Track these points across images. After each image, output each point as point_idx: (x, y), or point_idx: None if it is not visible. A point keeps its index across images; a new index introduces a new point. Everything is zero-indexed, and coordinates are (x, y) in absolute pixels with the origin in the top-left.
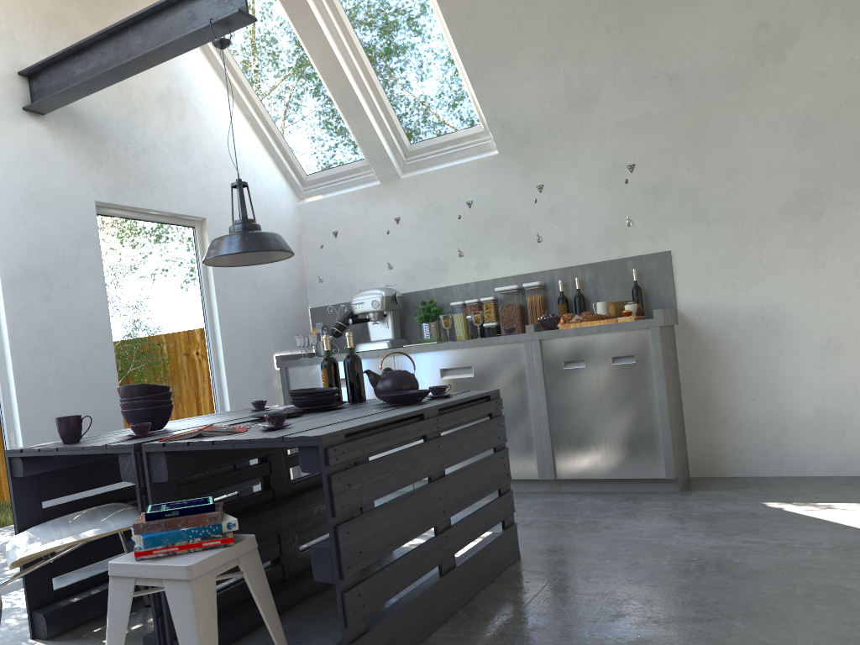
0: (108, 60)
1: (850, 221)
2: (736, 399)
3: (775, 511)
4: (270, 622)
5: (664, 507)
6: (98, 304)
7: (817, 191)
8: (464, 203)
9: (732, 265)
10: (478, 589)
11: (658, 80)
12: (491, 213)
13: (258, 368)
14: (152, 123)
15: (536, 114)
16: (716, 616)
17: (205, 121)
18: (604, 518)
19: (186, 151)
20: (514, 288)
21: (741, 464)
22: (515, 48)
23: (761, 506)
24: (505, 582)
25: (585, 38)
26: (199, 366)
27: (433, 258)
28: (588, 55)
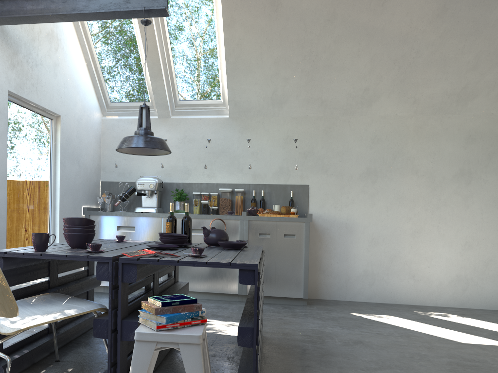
0: (56, 7)
1: (387, 186)
2: (329, 261)
3: (359, 317)
4: (210, 370)
5: (307, 313)
6: (2, 158)
7: (375, 169)
8: (206, 139)
9: (336, 197)
10: (261, 353)
11: (316, 101)
12: (220, 148)
13: (74, 213)
14: (42, 49)
15: (254, 102)
16: (385, 367)
17: (66, 56)
18: (284, 317)
19: (56, 72)
20: (230, 190)
21: (328, 293)
22: (255, 66)
23: (350, 314)
24: (269, 349)
25: (290, 72)
26: (45, 207)
27: (184, 165)
28: (288, 80)
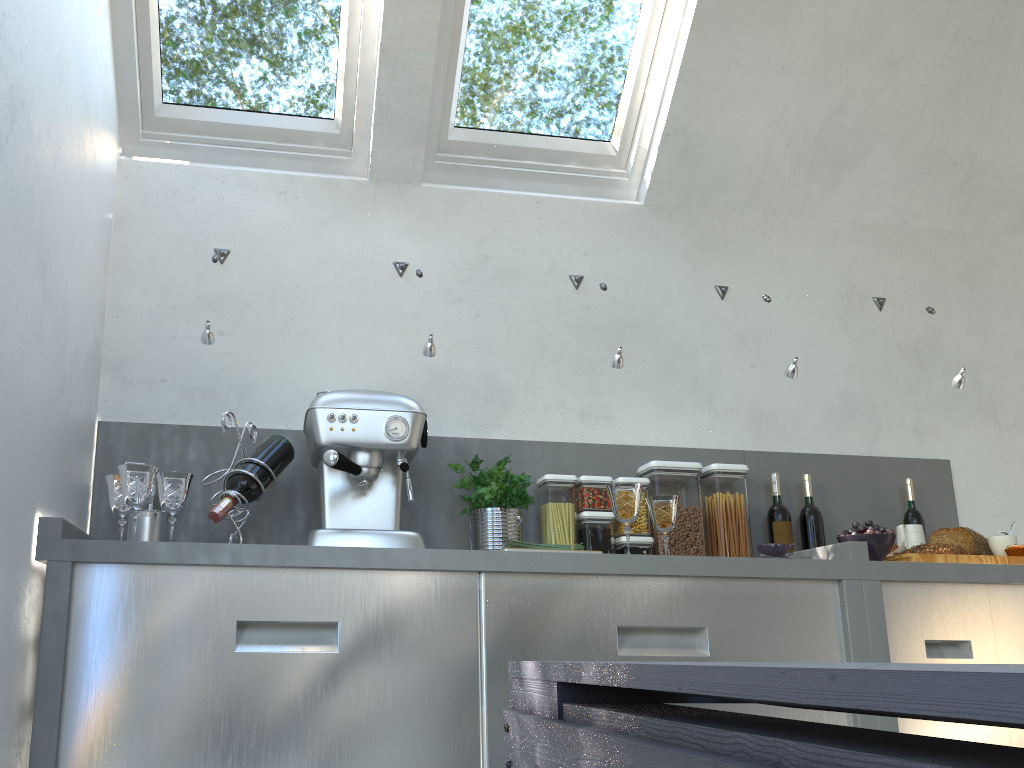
0: None
1: None
2: None
3: None
4: None
5: None
6: None
7: None
8: (565, 277)
9: None
10: None
11: (954, 169)
12: (622, 312)
13: (4, 539)
14: None
15: (753, 150)
16: None
17: None
18: None
19: None
20: (696, 468)
21: None
22: None
23: None
24: None
25: (917, 35)
26: None
27: (482, 371)
28: (899, 72)
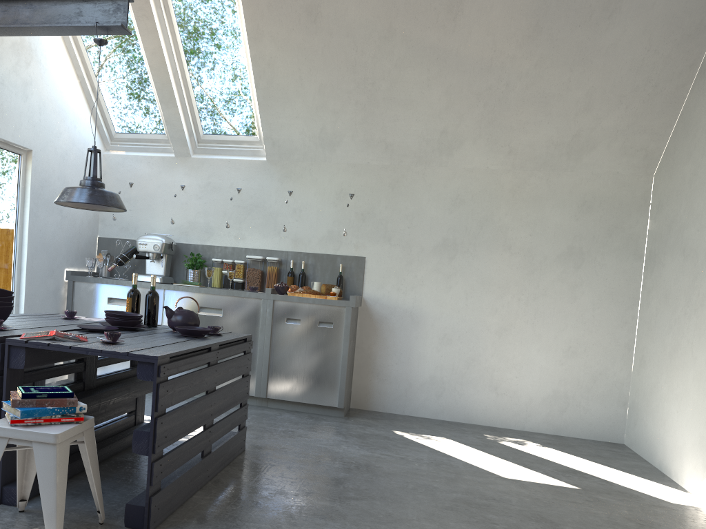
0: None
1: (469, 264)
2: (386, 361)
3: (399, 437)
4: (95, 478)
5: (335, 426)
6: None
7: (455, 241)
8: (235, 189)
9: (400, 275)
10: (220, 469)
11: (379, 144)
12: (253, 201)
13: (51, 277)
14: (4, 63)
15: (298, 142)
16: (366, 497)
17: (45, 71)
18: (297, 429)
19: (27, 93)
20: (260, 258)
21: (382, 404)
22: (294, 94)
23: (391, 432)
24: (237, 465)
25: (341, 103)
26: (5, 268)
27: (205, 222)
28: (340, 115)
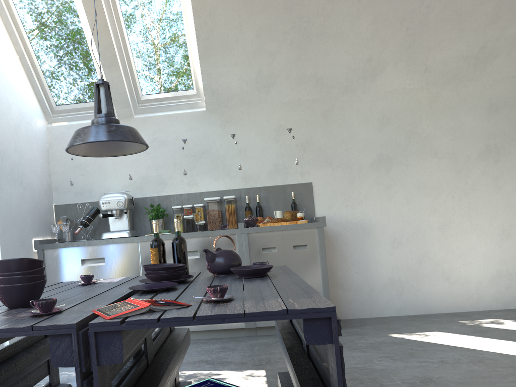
0: None
1: (404, 173)
2: (347, 272)
3: (403, 340)
4: None
5: None
6: None
7: (388, 155)
8: (181, 140)
9: (345, 193)
10: None
11: (310, 80)
12: (200, 148)
13: (22, 249)
14: None
15: (235, 88)
16: None
17: None
18: None
19: None
20: (218, 199)
21: (350, 311)
22: (233, 41)
23: (390, 336)
24: None
25: (277, 45)
26: None
27: (157, 175)
28: (276, 56)
